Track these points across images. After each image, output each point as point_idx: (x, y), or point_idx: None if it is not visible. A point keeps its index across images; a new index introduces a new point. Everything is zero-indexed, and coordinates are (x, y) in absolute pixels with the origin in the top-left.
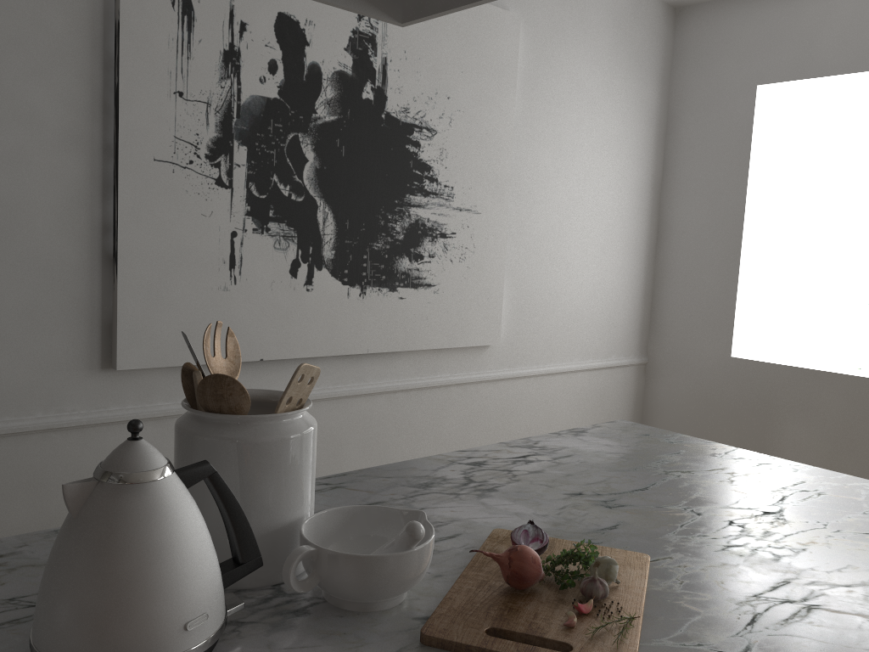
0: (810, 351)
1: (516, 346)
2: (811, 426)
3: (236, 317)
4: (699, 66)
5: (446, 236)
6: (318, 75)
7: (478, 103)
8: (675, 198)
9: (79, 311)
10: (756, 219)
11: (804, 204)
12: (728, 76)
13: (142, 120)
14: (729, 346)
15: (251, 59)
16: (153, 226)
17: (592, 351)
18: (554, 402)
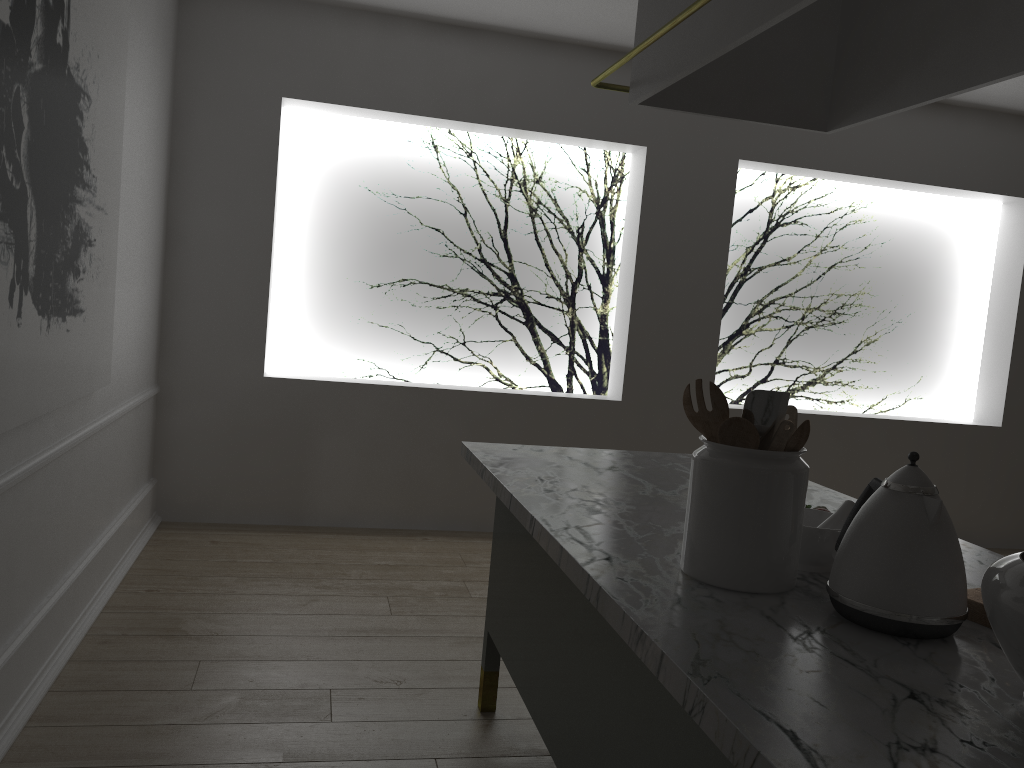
0: (308, 365)
1: (107, 385)
2: (348, 435)
3: None
4: (214, 58)
5: (92, 244)
6: None
7: (111, 69)
8: (188, 202)
9: None
10: (274, 234)
11: (298, 221)
12: (250, 79)
13: None
14: (261, 366)
15: None
16: None
17: (138, 383)
18: (121, 450)
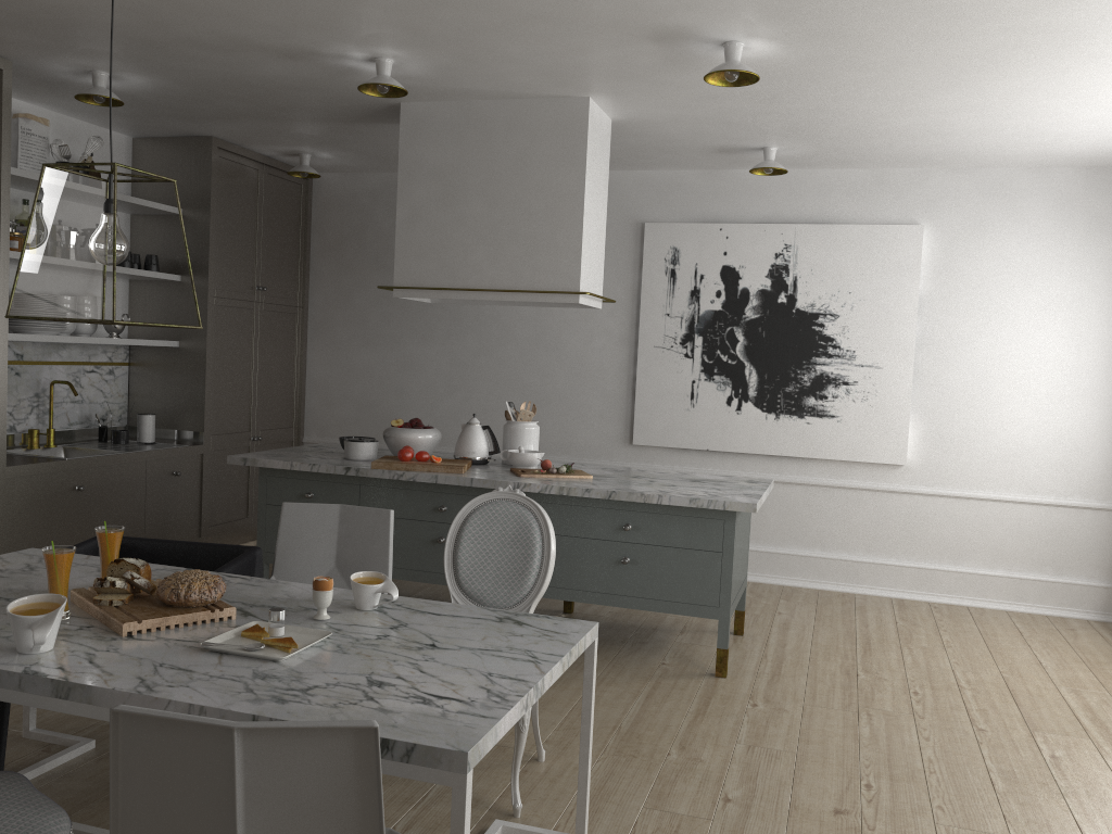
0: None
1: (933, 470)
2: None
3: (693, 425)
4: None
5: (848, 384)
6: (747, 294)
7: (878, 293)
8: None
9: (621, 416)
10: None
11: None
12: None
13: (649, 329)
14: None
15: (706, 292)
16: (652, 377)
17: (1041, 488)
18: (985, 524)
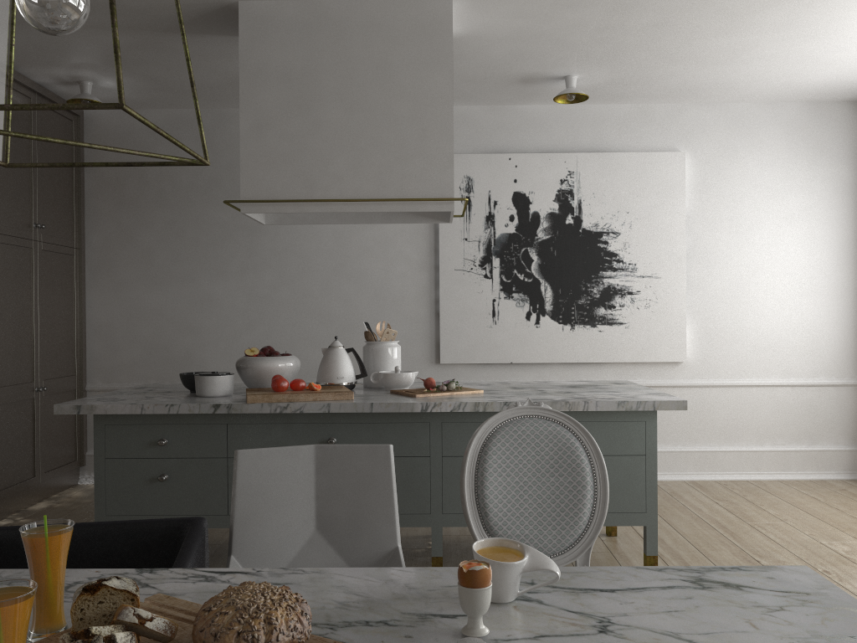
0: None
1: (707, 364)
2: None
3: (496, 340)
4: None
5: (632, 293)
6: (537, 217)
7: (652, 212)
8: None
9: (426, 337)
10: None
11: None
12: None
13: (449, 253)
14: None
15: (500, 216)
16: (454, 299)
17: (794, 372)
18: (752, 407)
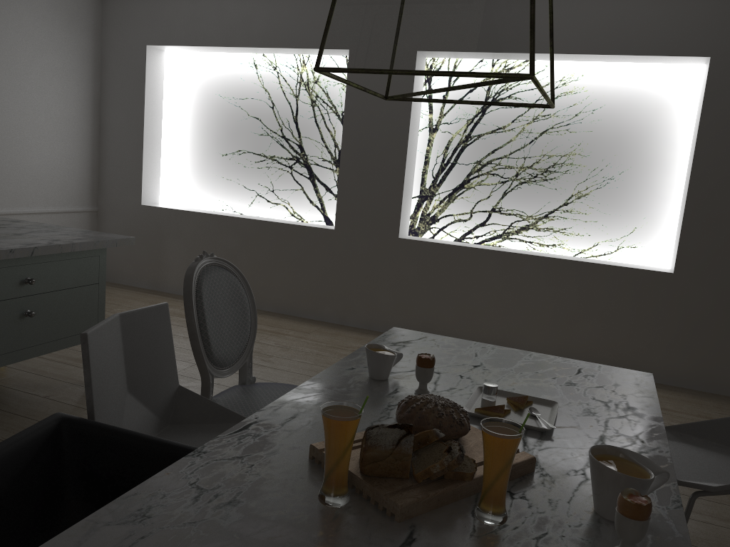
0: (192, 202)
1: None
2: (180, 241)
3: None
4: (117, 28)
5: None
6: None
7: None
8: (108, 108)
9: None
10: (154, 124)
11: (186, 117)
12: (132, 37)
13: None
14: (140, 199)
15: None
16: None
17: (53, 202)
18: None
